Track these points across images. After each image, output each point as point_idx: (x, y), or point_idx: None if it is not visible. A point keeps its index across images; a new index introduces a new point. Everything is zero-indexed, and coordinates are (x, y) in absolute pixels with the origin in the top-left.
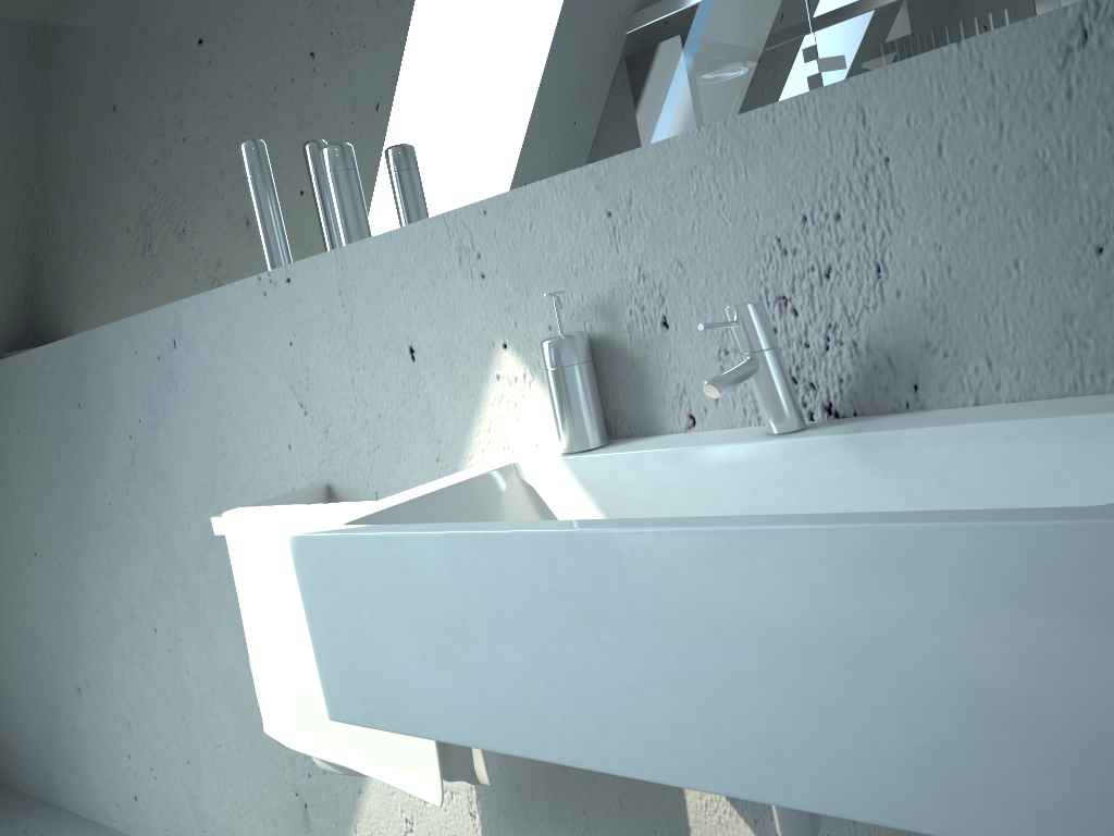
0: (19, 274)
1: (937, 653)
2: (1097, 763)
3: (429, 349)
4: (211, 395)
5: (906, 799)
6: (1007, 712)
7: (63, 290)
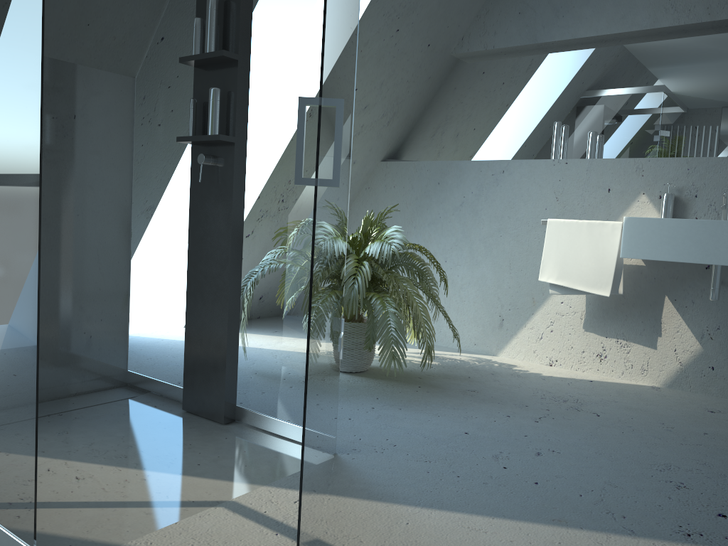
0: (405, 134)
1: None
2: None
3: (615, 190)
4: (514, 189)
5: None
6: None
7: (424, 144)
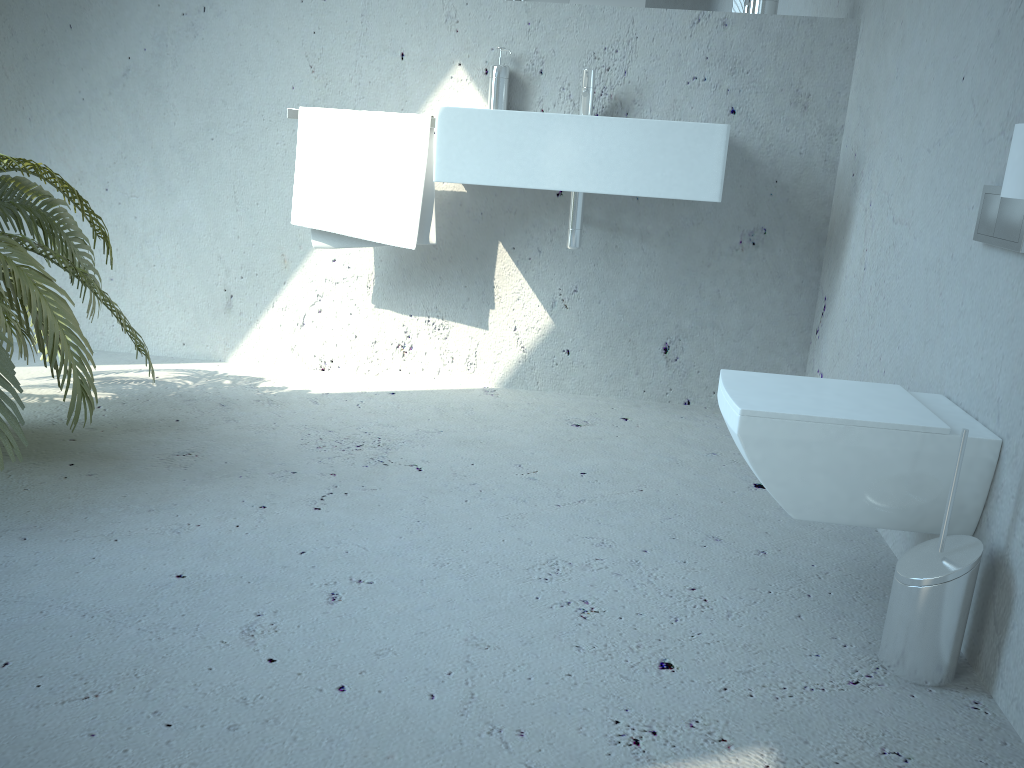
0: None
1: (674, 152)
2: (701, 177)
3: (414, 57)
4: (230, 47)
5: (657, 189)
6: (686, 166)
7: None
